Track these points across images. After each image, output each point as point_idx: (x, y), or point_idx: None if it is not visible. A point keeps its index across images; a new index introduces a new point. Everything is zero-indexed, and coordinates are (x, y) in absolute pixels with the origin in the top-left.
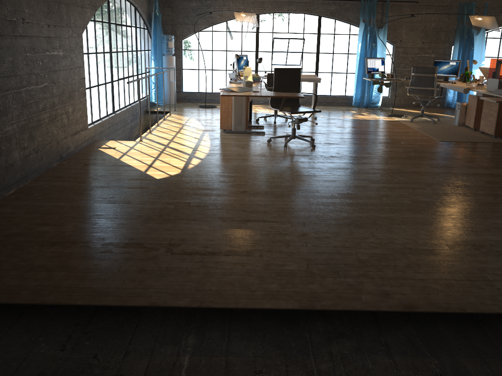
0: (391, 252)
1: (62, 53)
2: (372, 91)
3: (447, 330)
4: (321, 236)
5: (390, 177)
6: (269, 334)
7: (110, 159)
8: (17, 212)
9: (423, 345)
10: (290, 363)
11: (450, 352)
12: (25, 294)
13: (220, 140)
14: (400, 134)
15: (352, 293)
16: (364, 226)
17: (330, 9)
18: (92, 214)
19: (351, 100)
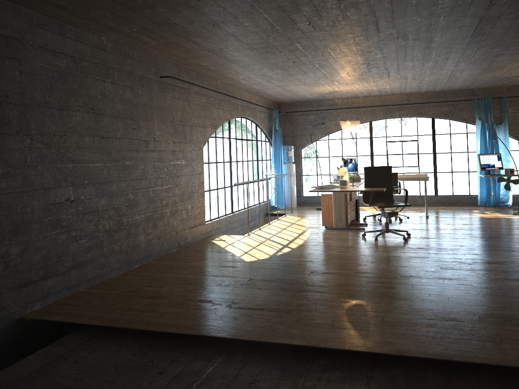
0: (418, 317)
1: (185, 162)
2: (499, 189)
3: (434, 374)
4: (361, 303)
5: (468, 265)
6: (278, 362)
7: (217, 248)
8: (135, 278)
9: (402, 381)
10: (284, 379)
11: (424, 387)
12: (120, 322)
13: (318, 235)
14: (513, 230)
15: (358, 340)
16: (406, 299)
17: (442, 110)
18: (185, 282)
19: (476, 199)
